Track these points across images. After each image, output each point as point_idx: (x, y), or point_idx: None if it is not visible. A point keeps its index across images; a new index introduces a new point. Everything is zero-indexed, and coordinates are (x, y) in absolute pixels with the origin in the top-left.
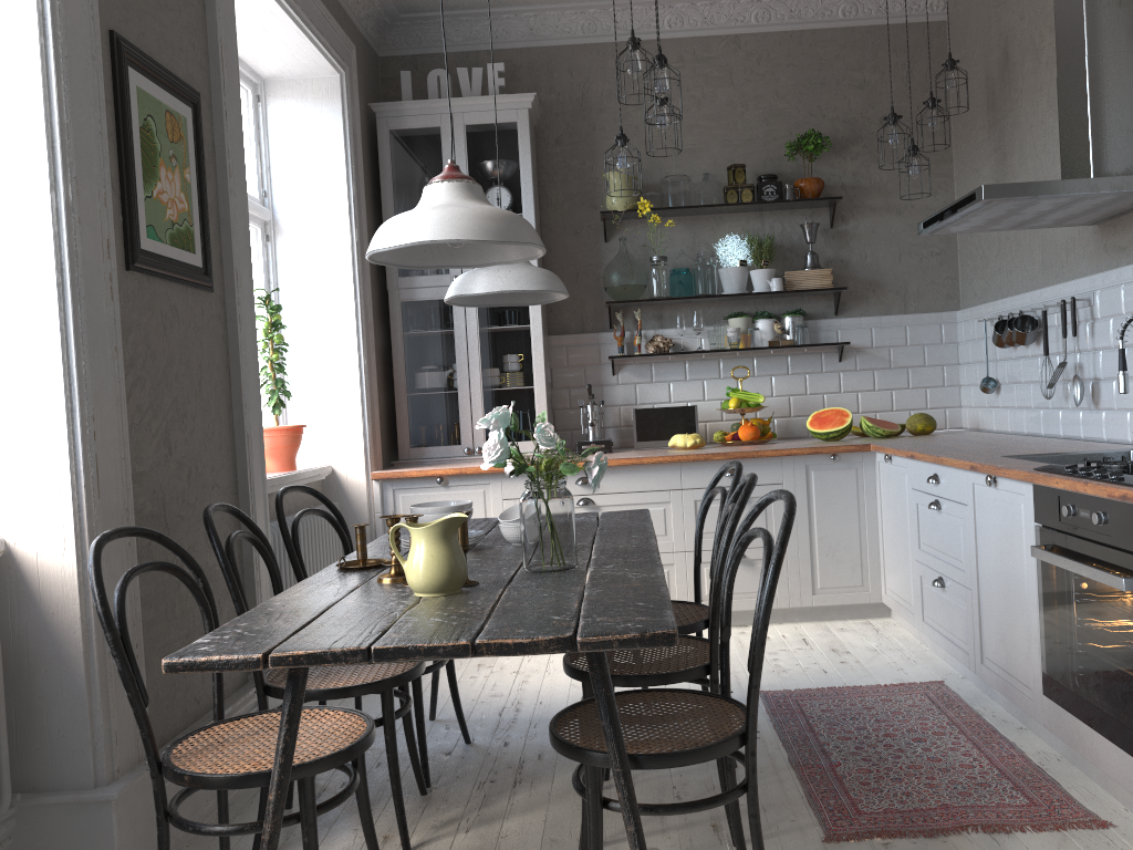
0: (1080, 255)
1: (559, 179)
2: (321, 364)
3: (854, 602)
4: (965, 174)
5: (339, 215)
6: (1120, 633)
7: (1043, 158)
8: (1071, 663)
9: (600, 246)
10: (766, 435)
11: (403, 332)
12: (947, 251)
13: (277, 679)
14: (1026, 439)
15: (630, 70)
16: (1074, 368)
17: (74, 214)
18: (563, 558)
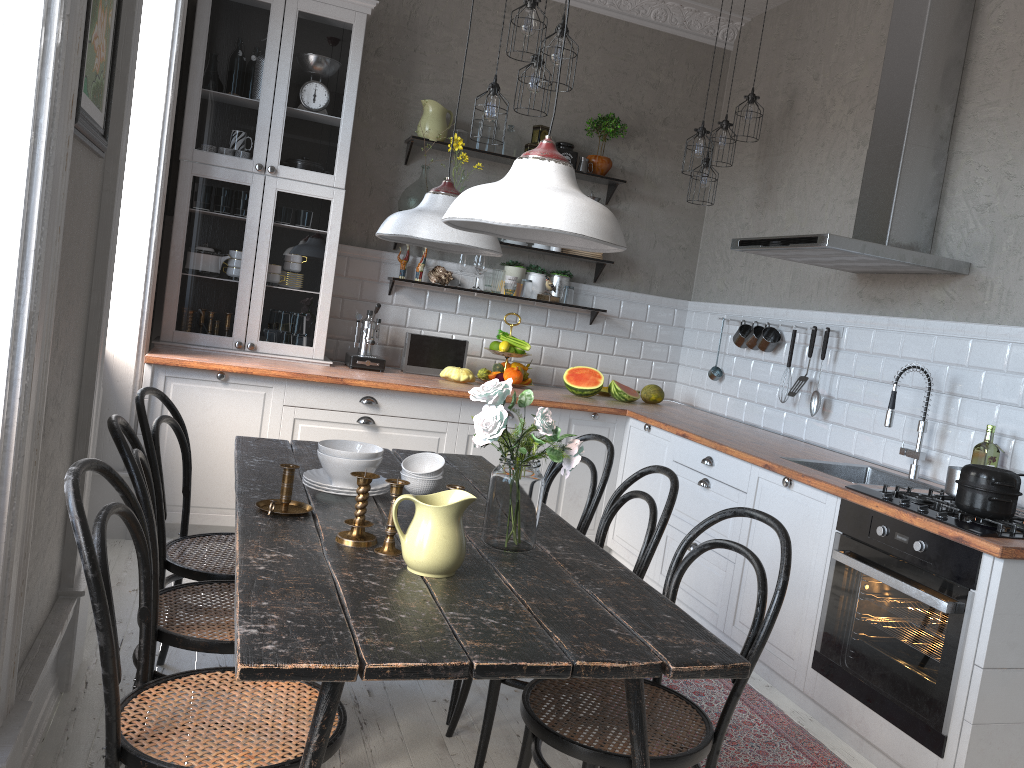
0: (832, 292)
1: (371, 90)
2: None
3: None
4: (722, 188)
5: (156, 70)
6: (922, 641)
7: (812, 202)
8: (854, 651)
9: (399, 167)
10: (525, 380)
11: (189, 208)
12: (691, 248)
13: (162, 620)
14: (757, 432)
15: (525, 27)
16: (809, 382)
17: (60, 61)
18: (531, 539)
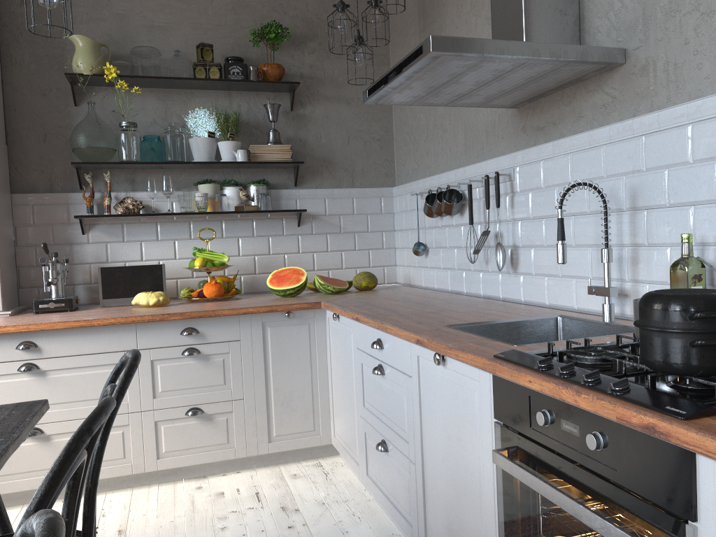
0: (500, 136)
1: (25, 40)
2: None
3: (307, 446)
4: None
5: None
6: None
7: None
8: None
9: (70, 109)
10: (230, 292)
11: None
12: (386, 138)
13: None
14: (454, 298)
15: None
16: (495, 236)
17: None
18: None
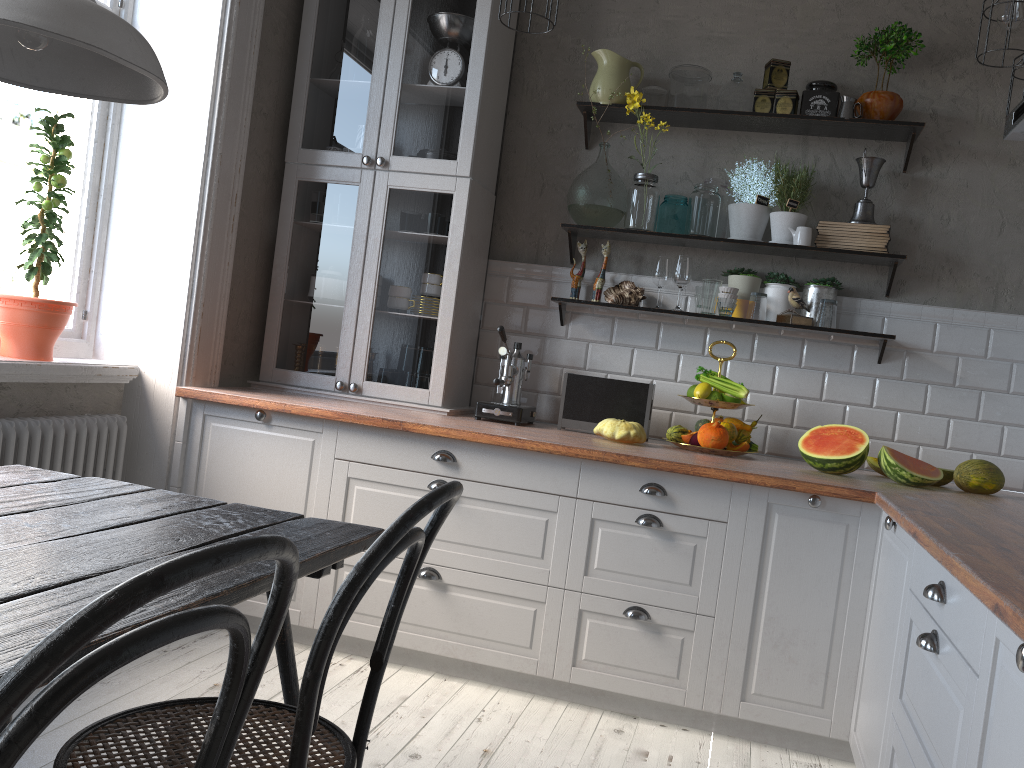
0: None
1: (543, 59)
2: (151, 235)
3: (804, 729)
4: None
5: (206, 43)
6: None
7: None
8: None
9: (579, 153)
10: (739, 445)
11: (294, 220)
12: None
13: None
14: None
15: None
16: None
17: None
18: None
